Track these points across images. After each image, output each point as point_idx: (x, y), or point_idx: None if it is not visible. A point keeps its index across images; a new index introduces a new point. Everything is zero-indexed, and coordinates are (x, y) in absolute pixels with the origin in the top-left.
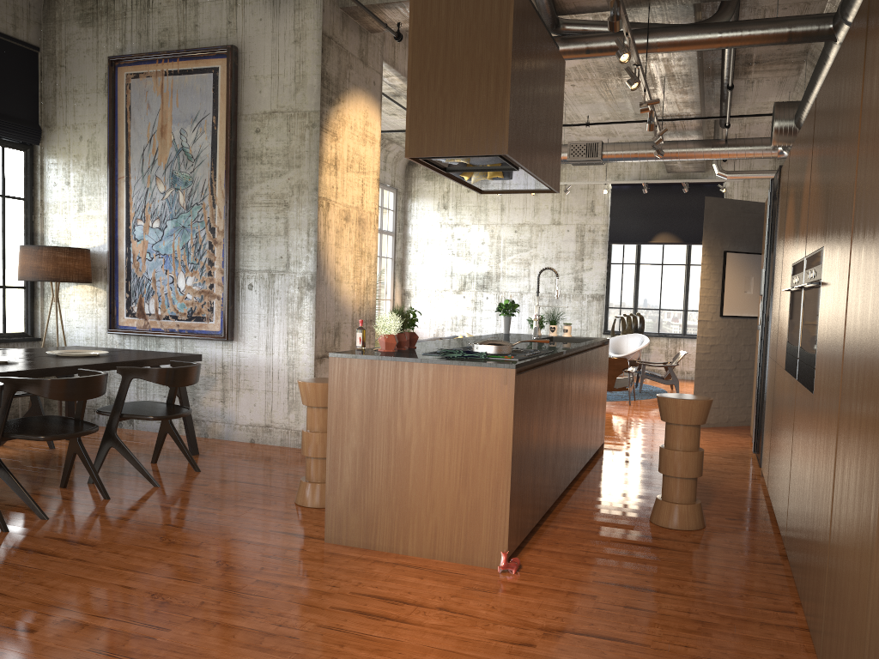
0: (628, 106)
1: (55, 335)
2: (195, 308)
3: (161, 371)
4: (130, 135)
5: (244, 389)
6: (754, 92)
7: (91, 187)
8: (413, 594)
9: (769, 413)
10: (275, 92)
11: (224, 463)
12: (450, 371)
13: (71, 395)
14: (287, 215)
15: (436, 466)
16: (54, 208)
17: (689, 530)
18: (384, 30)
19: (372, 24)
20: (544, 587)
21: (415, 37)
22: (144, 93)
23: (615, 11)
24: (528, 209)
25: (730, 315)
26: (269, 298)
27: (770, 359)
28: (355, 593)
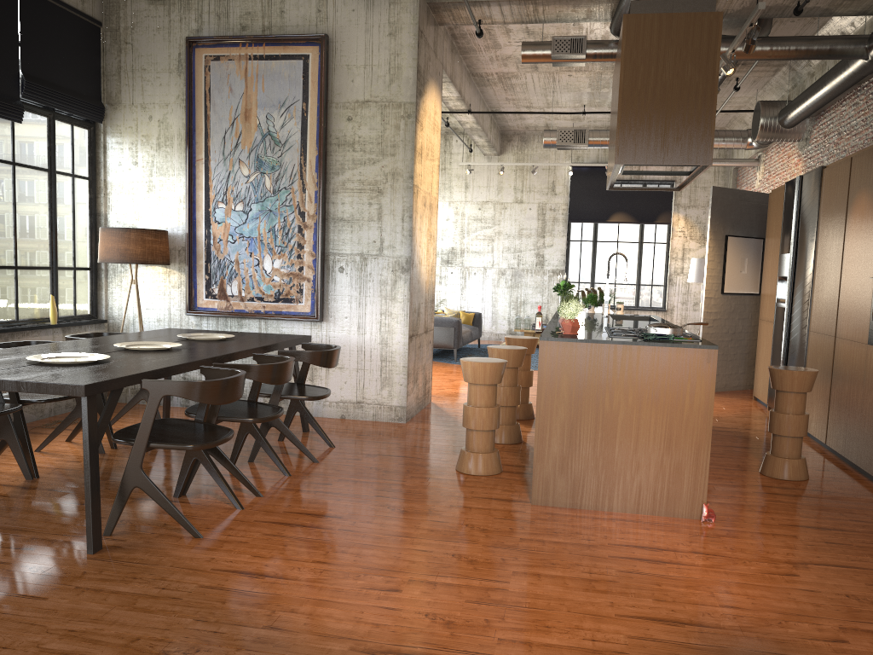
0: (609, 96)
1: (121, 317)
2: (283, 290)
3: (321, 354)
4: (209, 117)
5: (334, 368)
6: (726, 88)
7: (163, 168)
8: (658, 542)
9: (820, 380)
10: (368, 82)
11: (345, 439)
12: (657, 351)
13: (279, 379)
14: (381, 201)
15: (642, 434)
16: (119, 188)
17: (800, 481)
18: (453, 24)
19: (447, 18)
20: (749, 531)
21: (627, 57)
22: (226, 76)
23: (751, 35)
24: (491, 188)
25: (729, 292)
26: (362, 280)
27: (815, 333)
28: (613, 544)
